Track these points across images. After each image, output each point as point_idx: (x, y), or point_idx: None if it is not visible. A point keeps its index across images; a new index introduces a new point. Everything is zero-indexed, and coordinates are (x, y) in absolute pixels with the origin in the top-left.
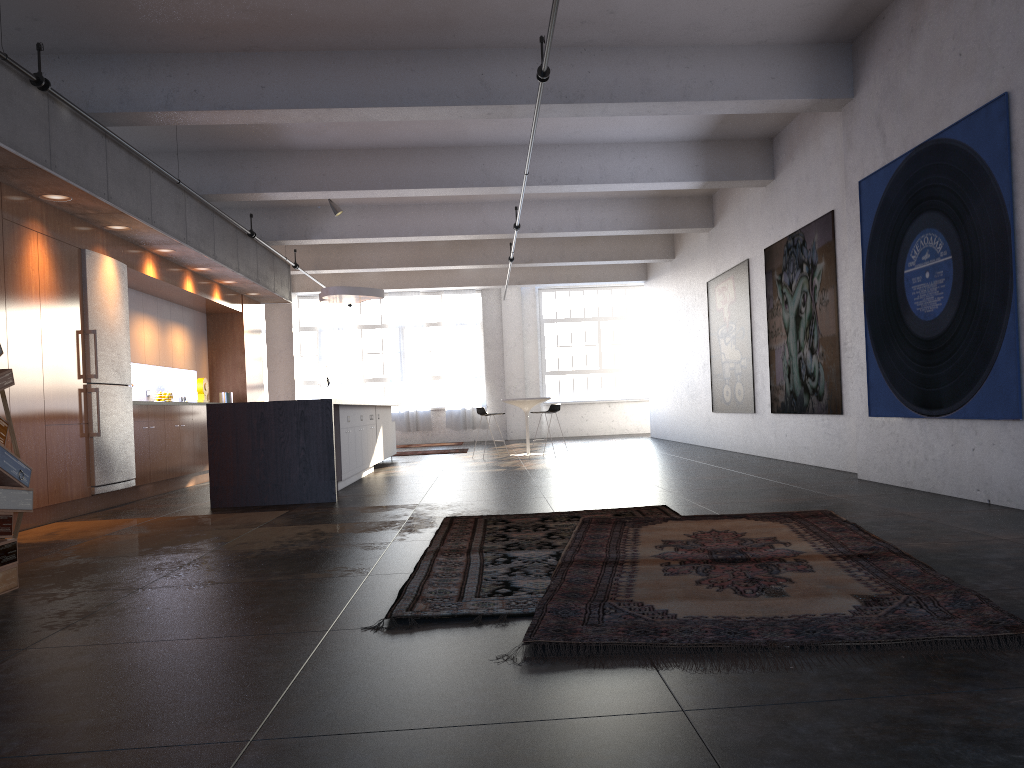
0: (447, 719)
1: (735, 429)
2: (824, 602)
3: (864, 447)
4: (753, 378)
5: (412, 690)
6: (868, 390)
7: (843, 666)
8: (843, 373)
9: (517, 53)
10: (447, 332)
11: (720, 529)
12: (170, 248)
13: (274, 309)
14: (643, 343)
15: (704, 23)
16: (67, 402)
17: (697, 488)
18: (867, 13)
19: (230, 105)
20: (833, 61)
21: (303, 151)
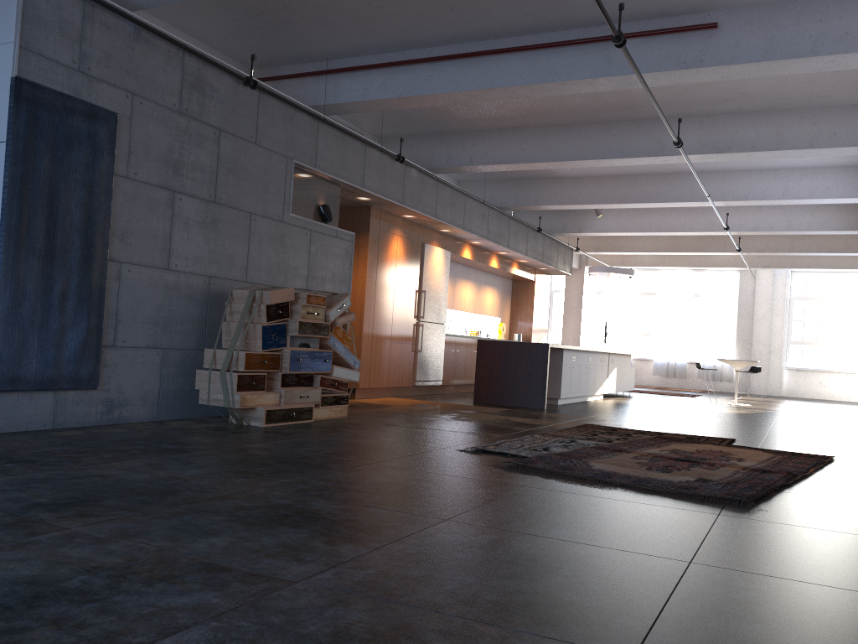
0: (439, 472)
1: None
2: (676, 477)
3: None
4: None
5: (441, 465)
6: None
7: (626, 492)
8: None
9: (685, 120)
10: (707, 302)
11: (725, 451)
12: (478, 241)
13: (571, 277)
14: None
15: (821, 94)
16: (405, 331)
17: (792, 436)
18: None
19: (503, 161)
20: None
21: (567, 178)
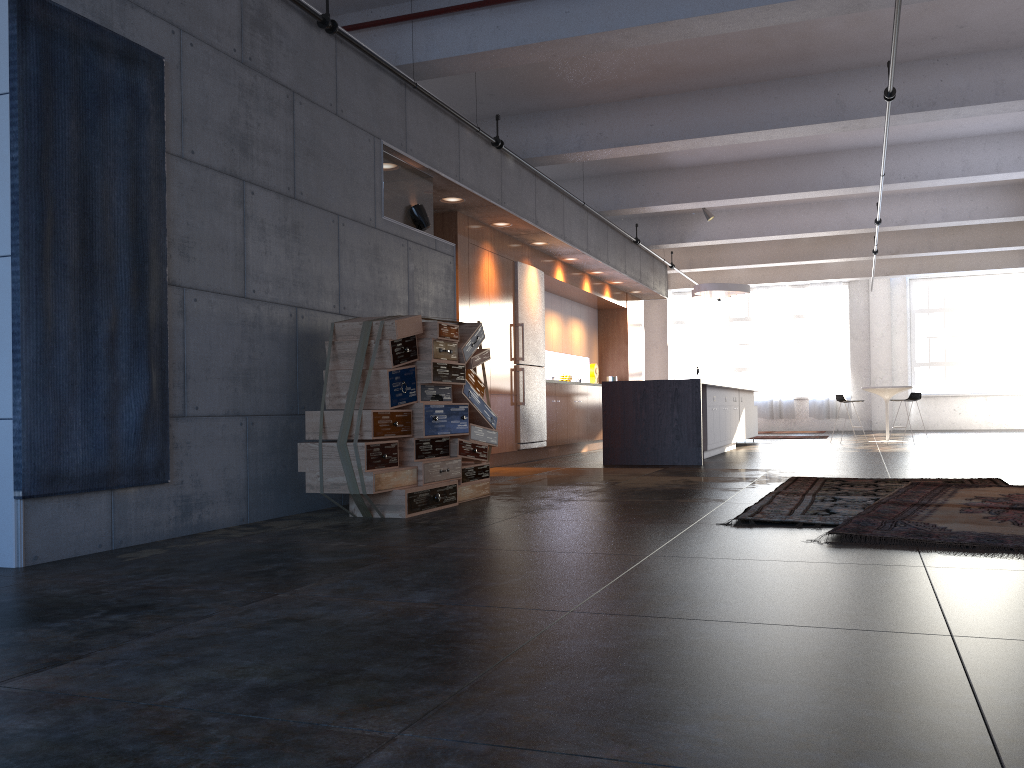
0: (765, 558)
1: None
2: None
3: None
4: None
5: (746, 547)
6: None
7: None
8: None
9: (871, 71)
10: (812, 324)
11: None
12: (574, 257)
13: (651, 305)
14: None
15: None
16: (503, 378)
17: None
18: None
19: (626, 142)
20: None
21: (681, 169)
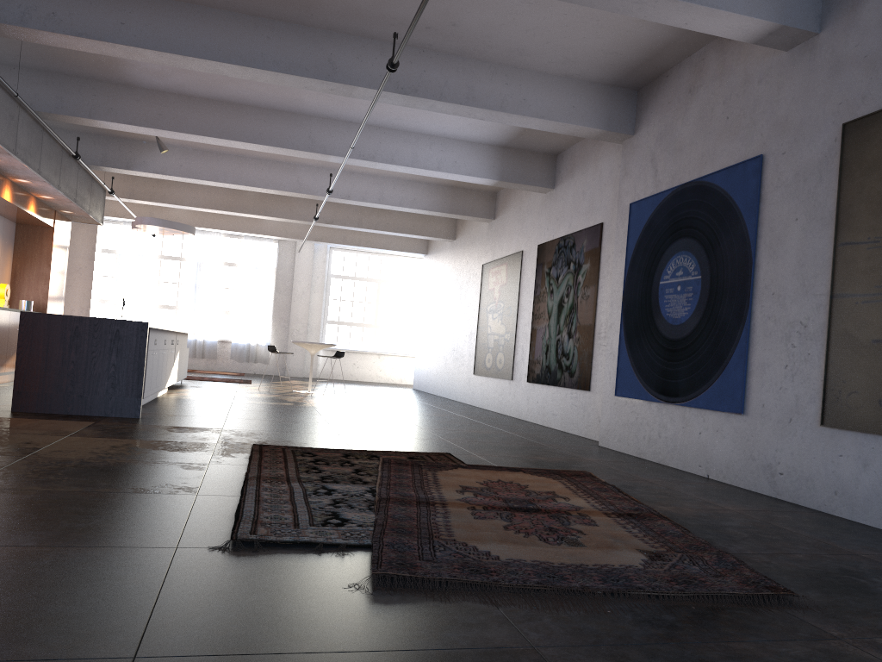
0: (323, 644)
1: (492, 391)
2: (617, 554)
3: (607, 420)
4: (514, 351)
5: (280, 613)
6: (617, 374)
7: (650, 613)
8: (594, 357)
9: (364, 42)
10: (242, 273)
11: (505, 480)
12: None
13: (79, 228)
14: (415, 307)
15: (527, 50)
16: None
17: (470, 440)
18: (655, 69)
19: (87, 34)
20: (622, 102)
21: (142, 89)
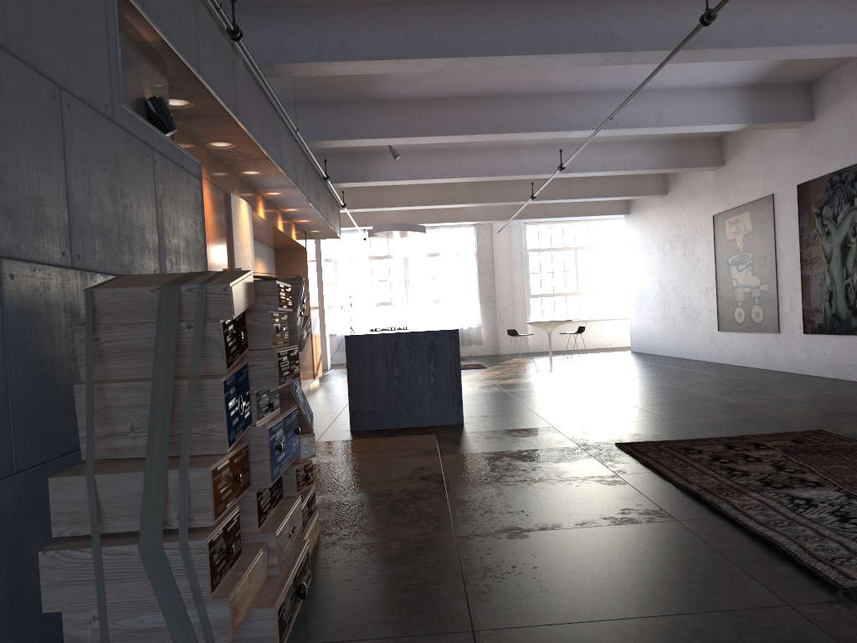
0: None
1: (750, 347)
2: None
3: None
4: (777, 302)
5: None
6: None
7: None
8: None
9: (640, 2)
10: (445, 261)
11: None
12: (280, 191)
13: None
14: (614, 269)
15: None
16: None
17: (804, 408)
18: None
19: (375, 55)
20: None
21: (389, 101)
